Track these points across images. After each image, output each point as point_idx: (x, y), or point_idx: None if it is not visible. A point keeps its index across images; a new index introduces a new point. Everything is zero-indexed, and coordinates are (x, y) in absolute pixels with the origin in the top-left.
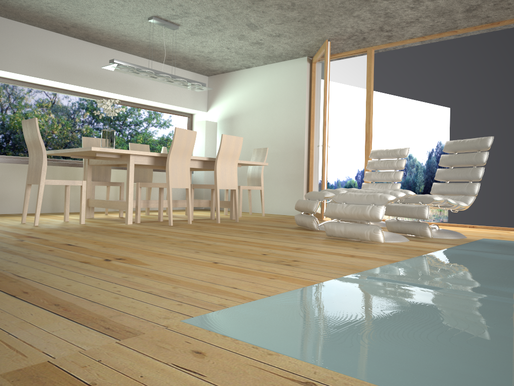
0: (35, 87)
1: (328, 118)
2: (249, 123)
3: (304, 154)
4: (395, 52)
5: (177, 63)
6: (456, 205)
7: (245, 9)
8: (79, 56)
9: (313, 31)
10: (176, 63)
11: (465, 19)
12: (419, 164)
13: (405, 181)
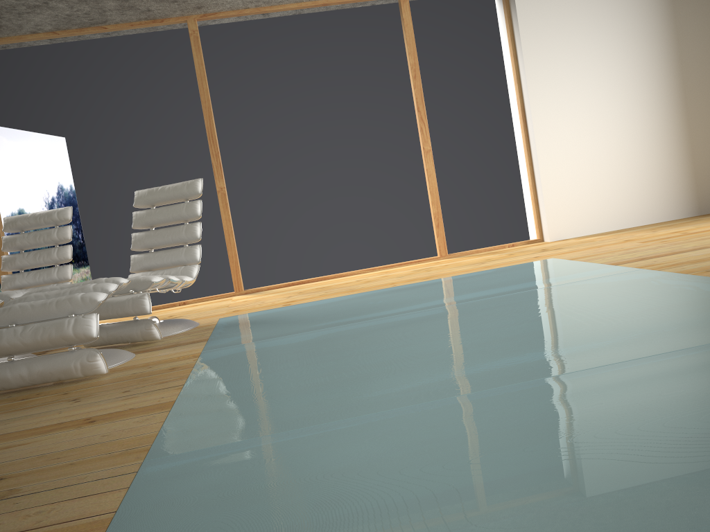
0: None
1: None
2: None
3: None
4: (9, 53)
5: None
6: (180, 282)
7: None
8: None
9: None
10: None
11: (118, 11)
12: (89, 229)
13: (72, 259)
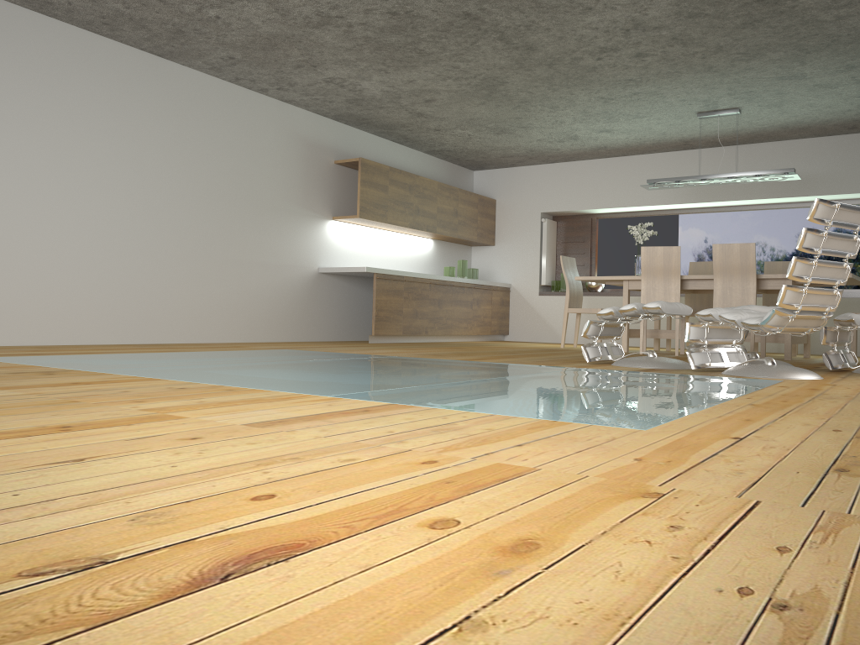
0: (693, 212)
1: None
2: None
3: None
4: None
5: None
6: (734, 322)
7: (726, 76)
8: (721, 166)
9: None
10: None
11: None
12: None
13: None
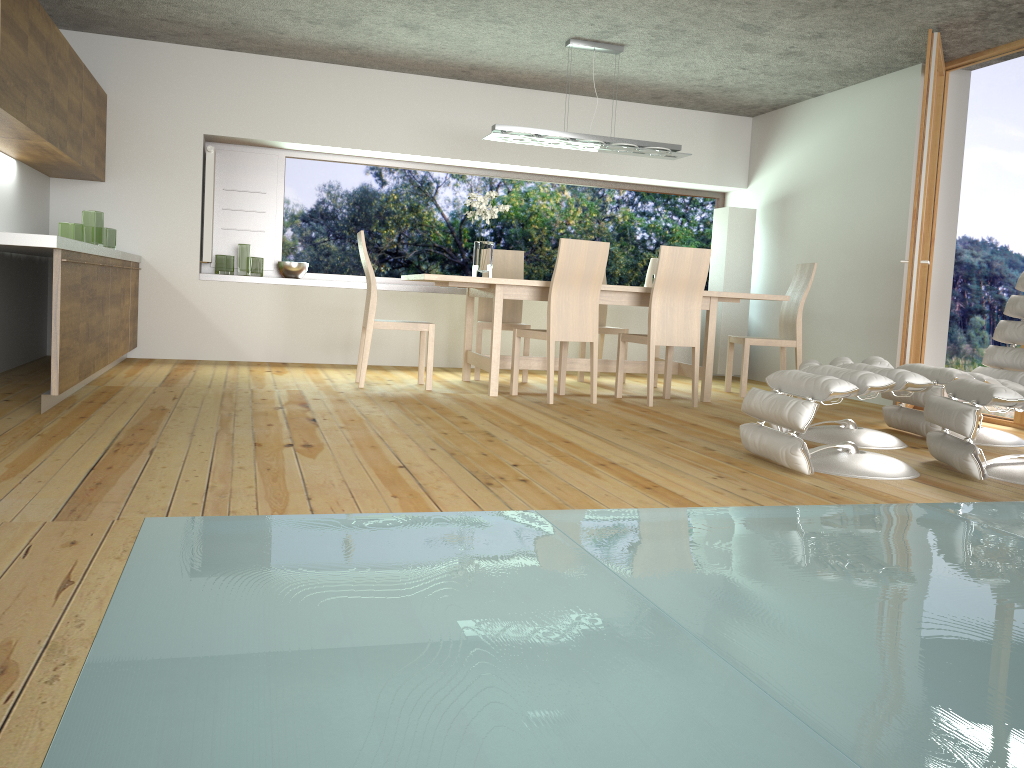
0: (435, 170)
1: (924, 202)
2: (812, 210)
3: (902, 276)
4: None
5: (676, 101)
6: None
7: (710, 4)
8: (494, 112)
9: (885, 18)
10: (674, 101)
11: None
12: None
13: None
